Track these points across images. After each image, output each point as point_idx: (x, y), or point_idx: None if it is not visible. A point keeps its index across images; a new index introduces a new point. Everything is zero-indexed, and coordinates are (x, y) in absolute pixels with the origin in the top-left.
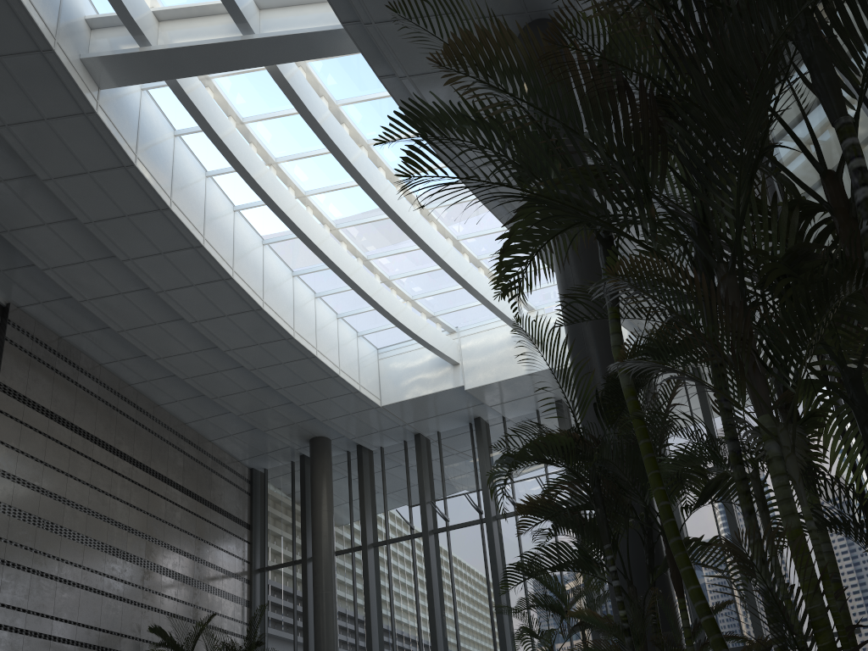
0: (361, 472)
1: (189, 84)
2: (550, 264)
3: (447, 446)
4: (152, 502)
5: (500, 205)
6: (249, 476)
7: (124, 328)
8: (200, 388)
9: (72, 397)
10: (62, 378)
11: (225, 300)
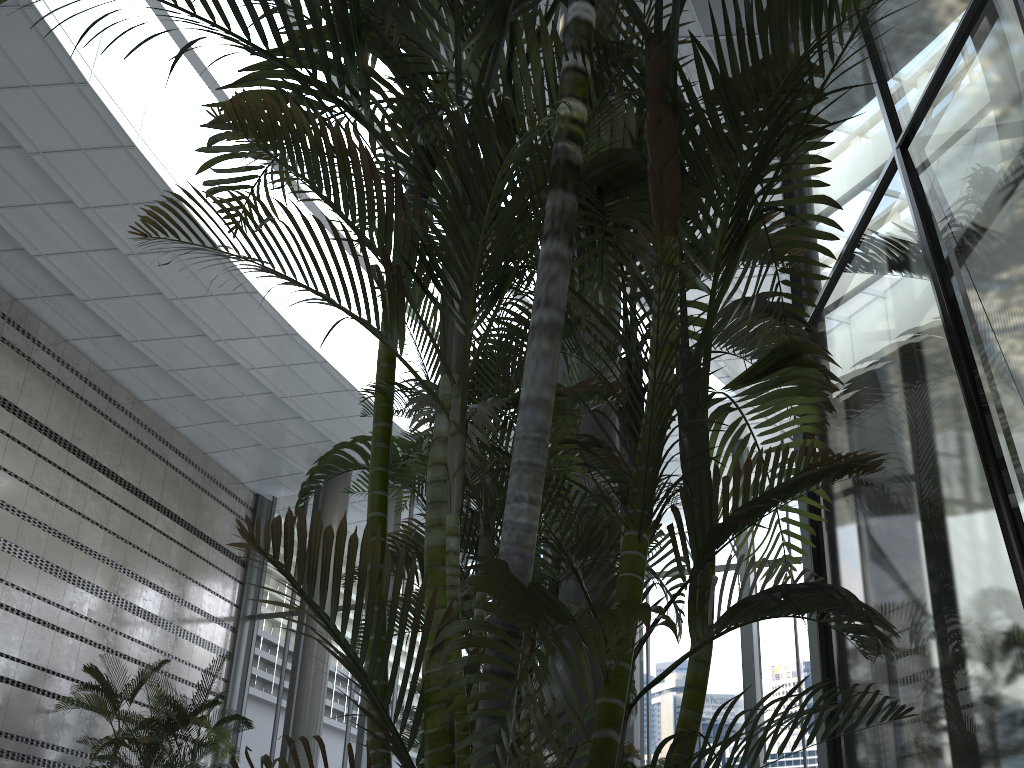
0: None
1: None
2: None
3: None
4: (113, 516)
5: None
6: (253, 503)
7: (90, 297)
8: (188, 385)
9: (20, 374)
10: (9, 349)
11: (211, 275)
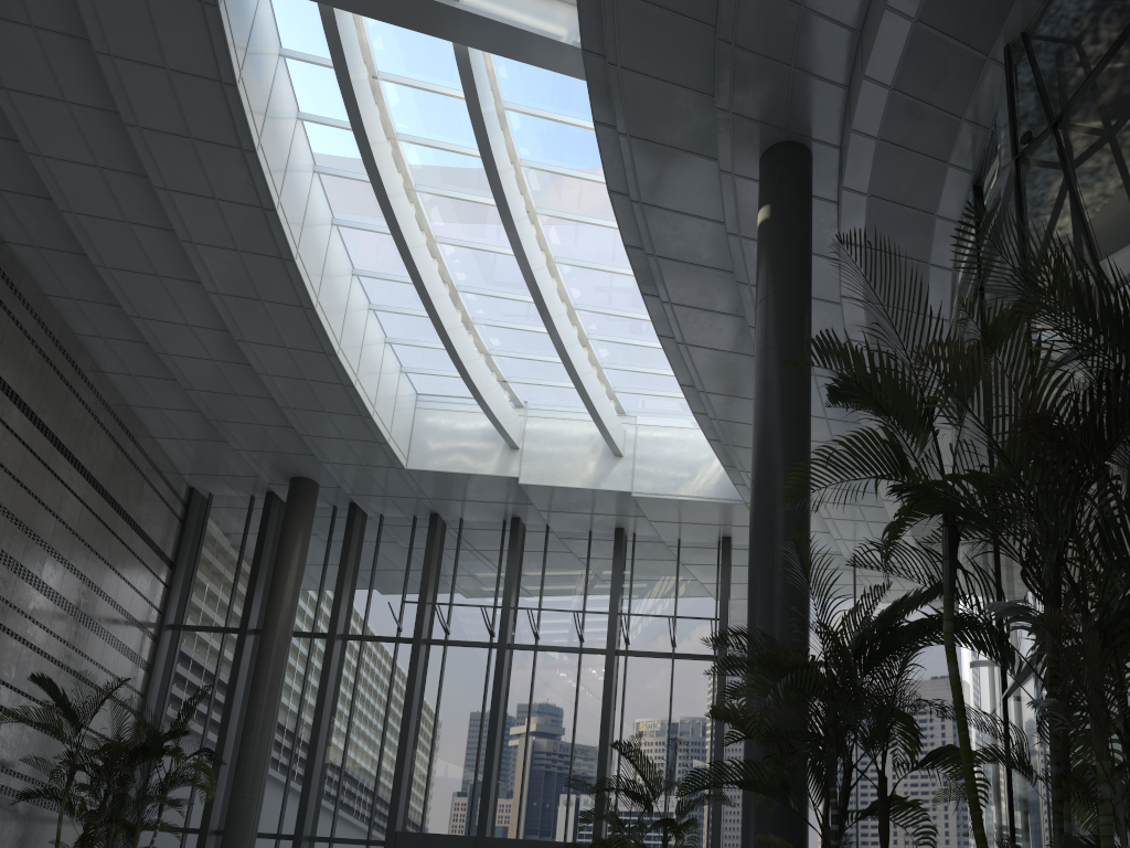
0: (348, 539)
1: (342, 15)
2: (683, 383)
3: (468, 540)
4: (65, 503)
5: (659, 304)
6: (186, 498)
7: (107, 264)
8: (175, 371)
9: (0, 330)
10: None
11: (270, 282)
